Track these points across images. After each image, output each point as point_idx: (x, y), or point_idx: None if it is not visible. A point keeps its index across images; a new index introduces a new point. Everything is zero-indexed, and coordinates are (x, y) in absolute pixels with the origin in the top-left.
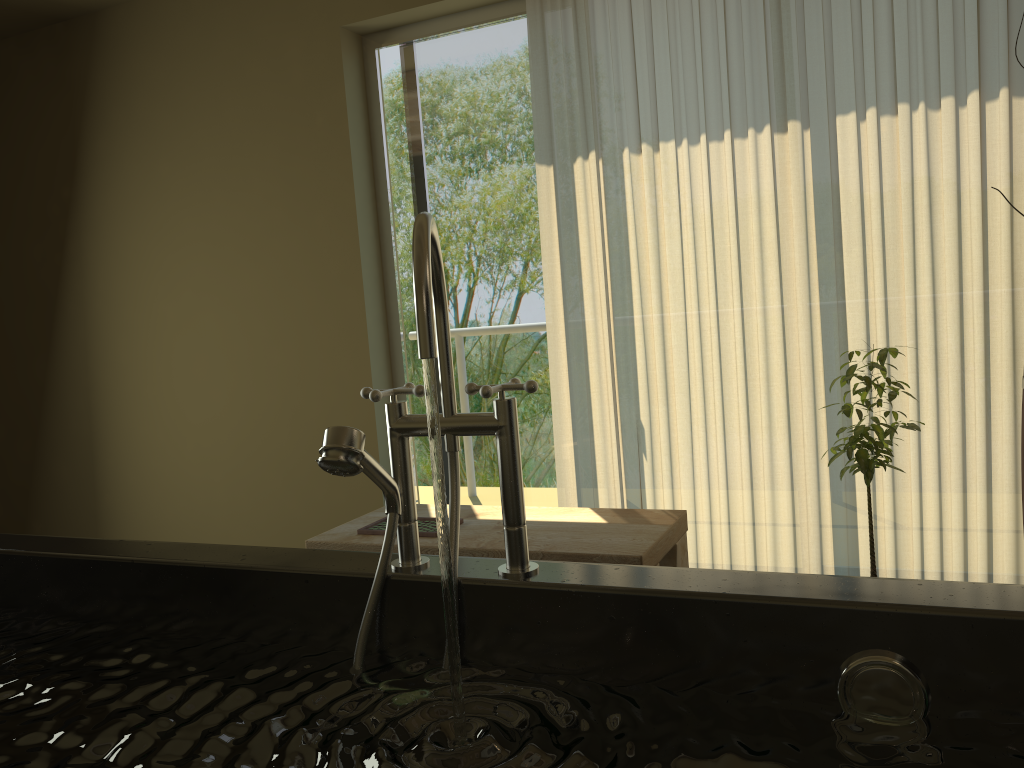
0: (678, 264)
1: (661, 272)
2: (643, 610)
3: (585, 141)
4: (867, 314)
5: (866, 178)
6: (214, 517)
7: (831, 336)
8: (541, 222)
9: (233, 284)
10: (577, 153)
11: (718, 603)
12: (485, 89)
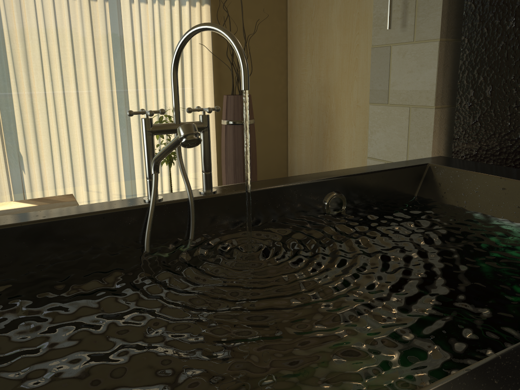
0: (38, 63)
1: (29, 67)
2: (268, 194)
3: None
4: (138, 95)
5: (135, 31)
6: None
7: (121, 105)
8: None
9: None
10: None
11: (292, 186)
12: None
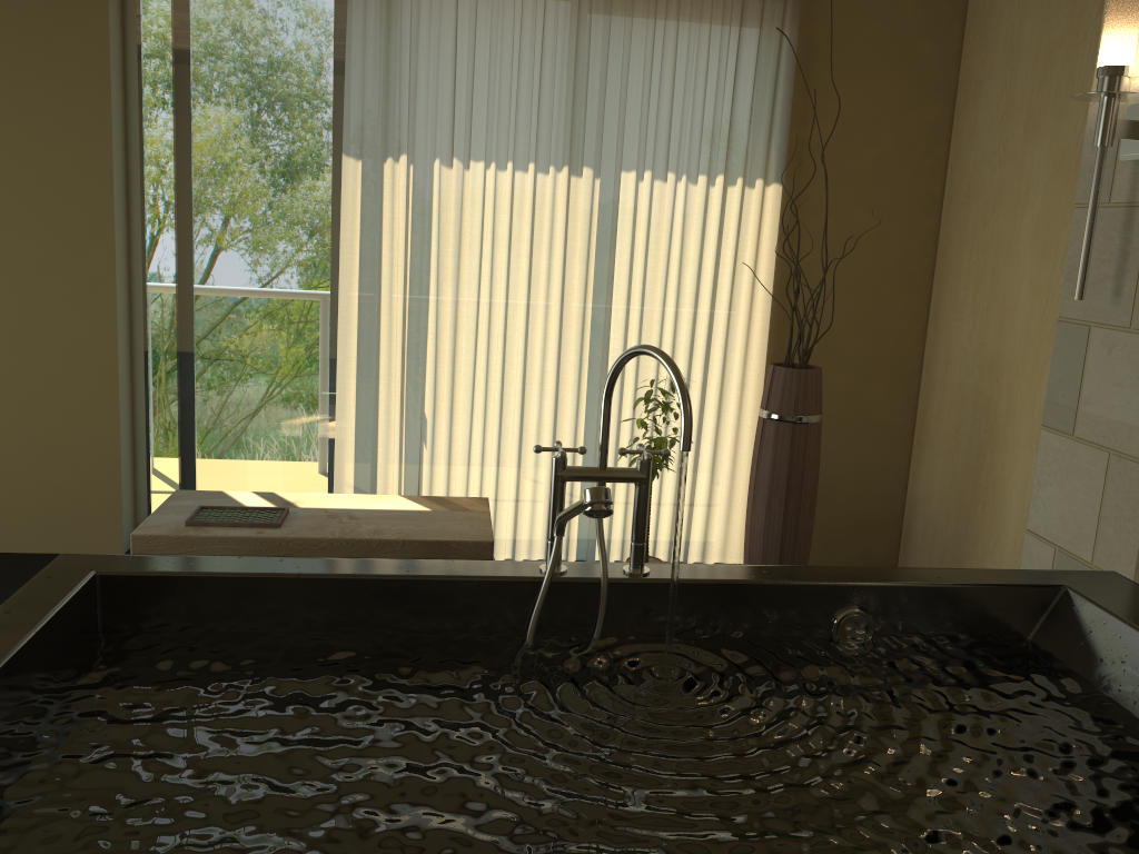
0: (475, 275)
1: (460, 280)
2: (730, 592)
3: (398, 144)
4: (626, 338)
5: (638, 228)
6: None
7: (596, 352)
8: (343, 214)
9: None
10: (388, 153)
11: (774, 586)
12: (277, 57)
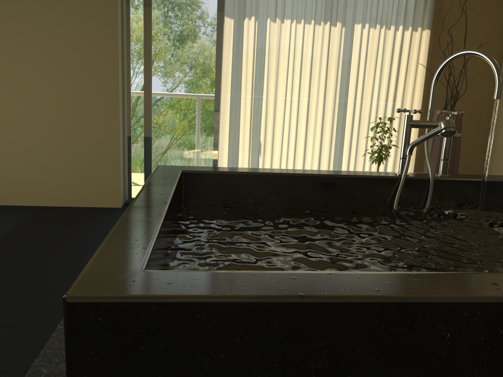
0: (285, 74)
1: (278, 77)
2: (492, 185)
3: (251, 11)
4: (355, 104)
5: (362, 51)
6: (2, 182)
7: (340, 111)
8: (224, 45)
9: (28, 48)
10: (246, 16)
11: None
12: None
